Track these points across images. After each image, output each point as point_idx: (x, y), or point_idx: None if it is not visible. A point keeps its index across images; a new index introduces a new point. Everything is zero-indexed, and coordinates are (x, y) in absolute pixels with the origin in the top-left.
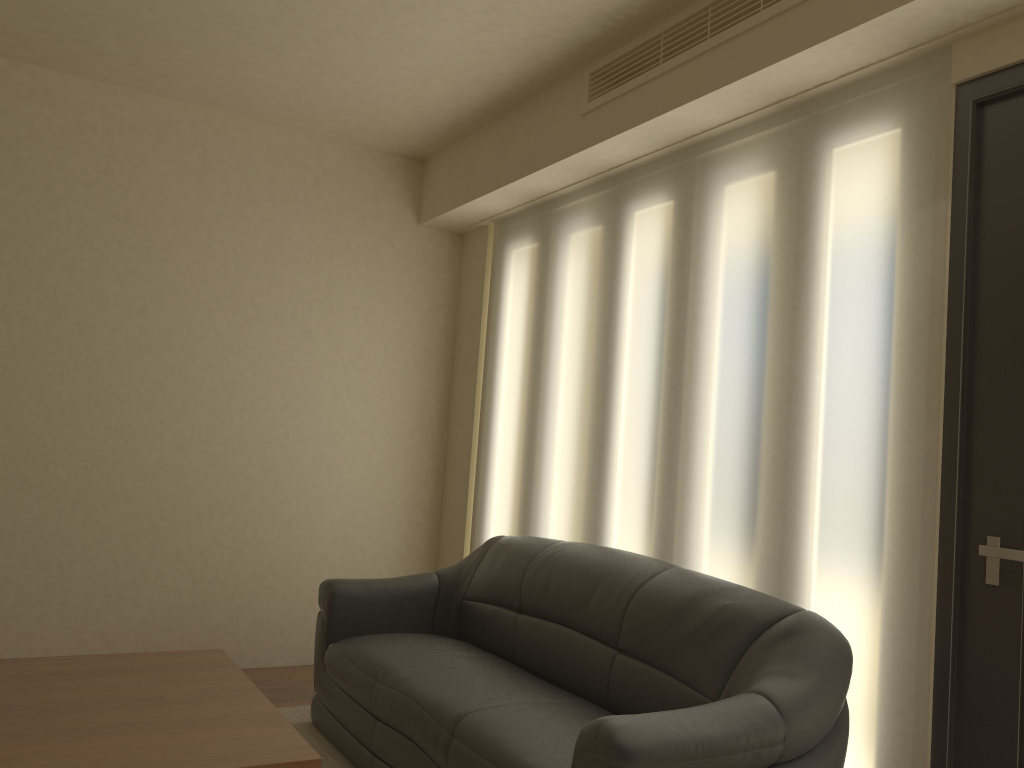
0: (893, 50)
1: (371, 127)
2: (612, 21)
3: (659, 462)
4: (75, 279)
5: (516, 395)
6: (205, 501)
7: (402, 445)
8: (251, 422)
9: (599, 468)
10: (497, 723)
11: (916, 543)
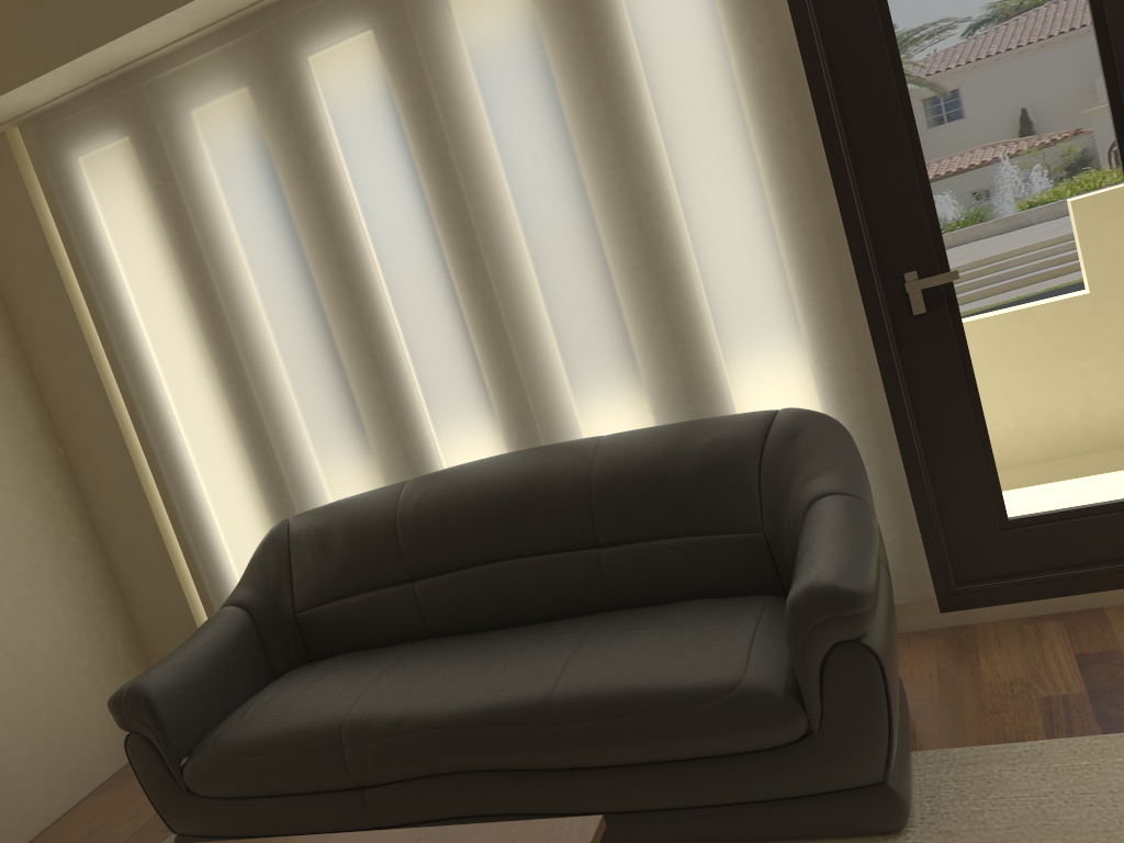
0: None
1: None
2: None
3: (485, 345)
4: None
5: (191, 348)
6: None
7: (13, 485)
8: None
9: (390, 385)
10: (603, 677)
11: (842, 306)
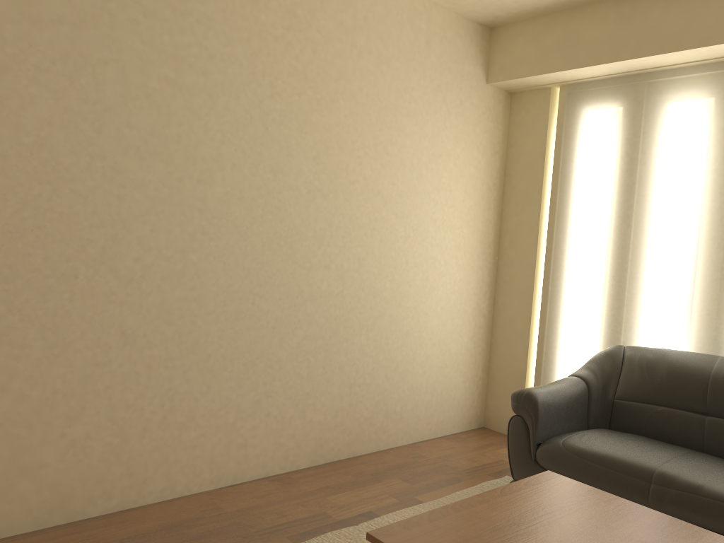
0: None
1: None
2: None
3: None
4: (269, 129)
5: (602, 231)
6: (357, 320)
7: (473, 266)
8: (385, 253)
9: None
10: None
11: None
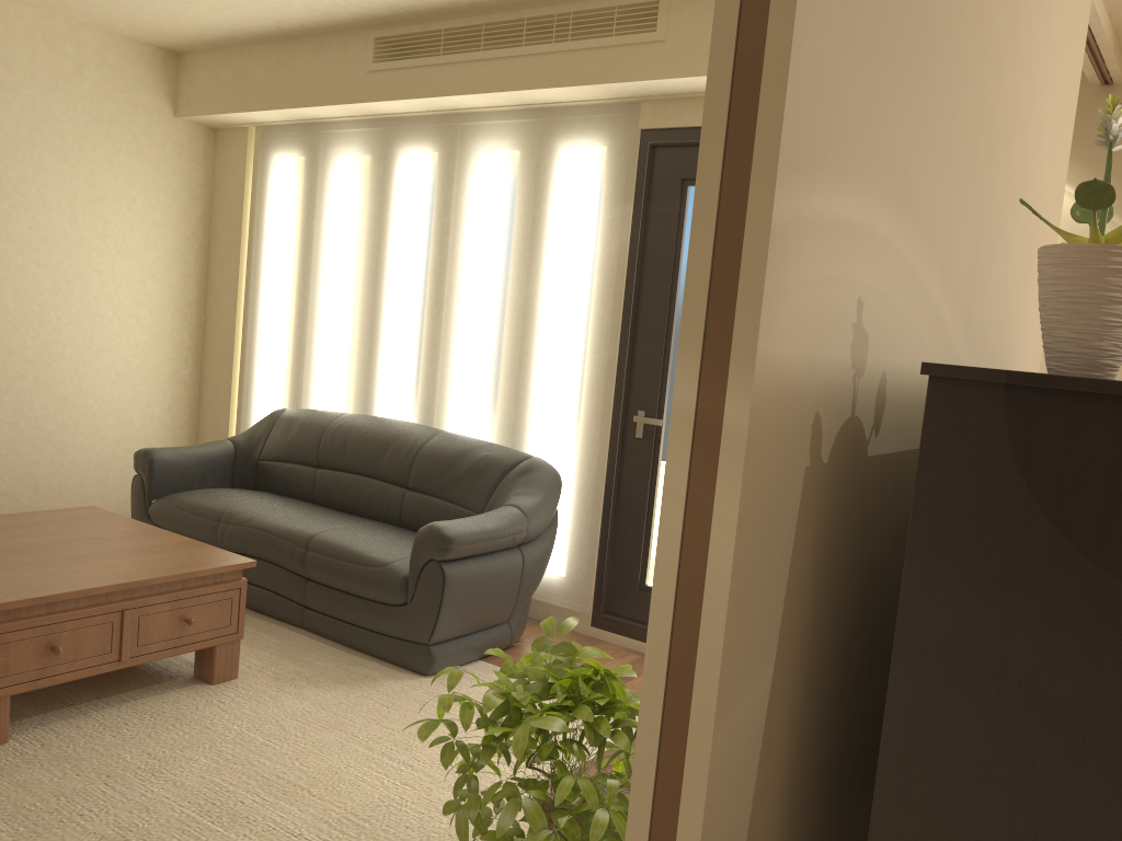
0: (606, 97)
1: (140, 26)
2: (403, 10)
3: (424, 355)
4: None
5: (286, 290)
6: None
7: (165, 327)
8: (24, 306)
9: (371, 357)
10: (341, 538)
11: (600, 415)
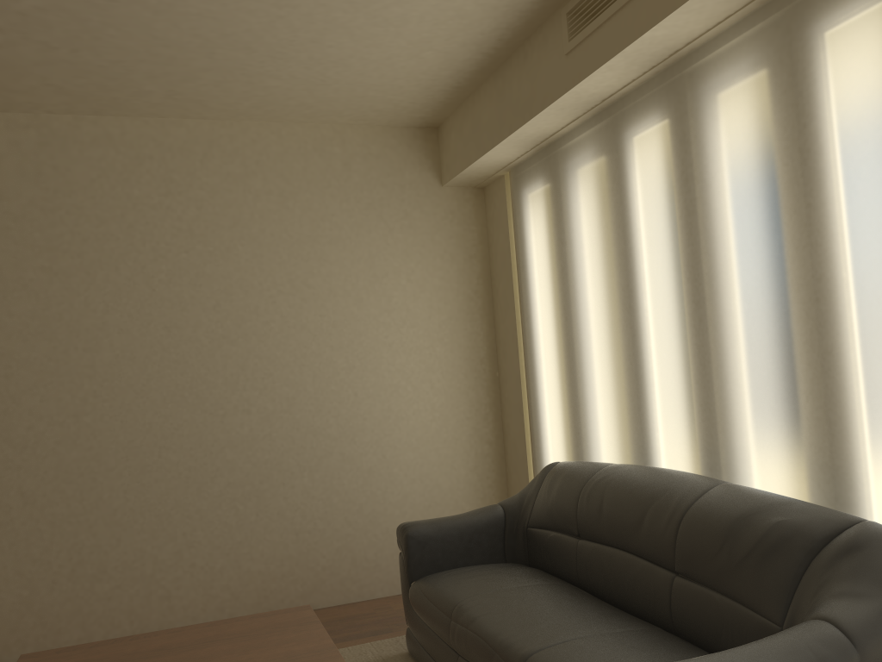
0: None
1: (383, 107)
2: None
3: (693, 377)
4: (156, 290)
5: (551, 328)
6: (295, 462)
7: (459, 387)
8: (323, 388)
9: (637, 389)
10: None
11: None
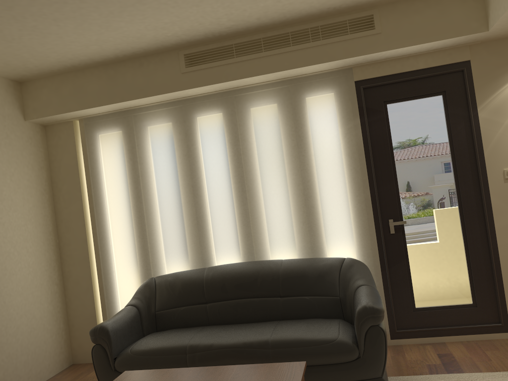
0: (336, 67)
1: (14, 63)
2: (212, 35)
3: (242, 223)
4: None
5: (126, 208)
6: None
7: (41, 250)
8: None
9: (202, 233)
10: (288, 334)
11: (368, 227)
